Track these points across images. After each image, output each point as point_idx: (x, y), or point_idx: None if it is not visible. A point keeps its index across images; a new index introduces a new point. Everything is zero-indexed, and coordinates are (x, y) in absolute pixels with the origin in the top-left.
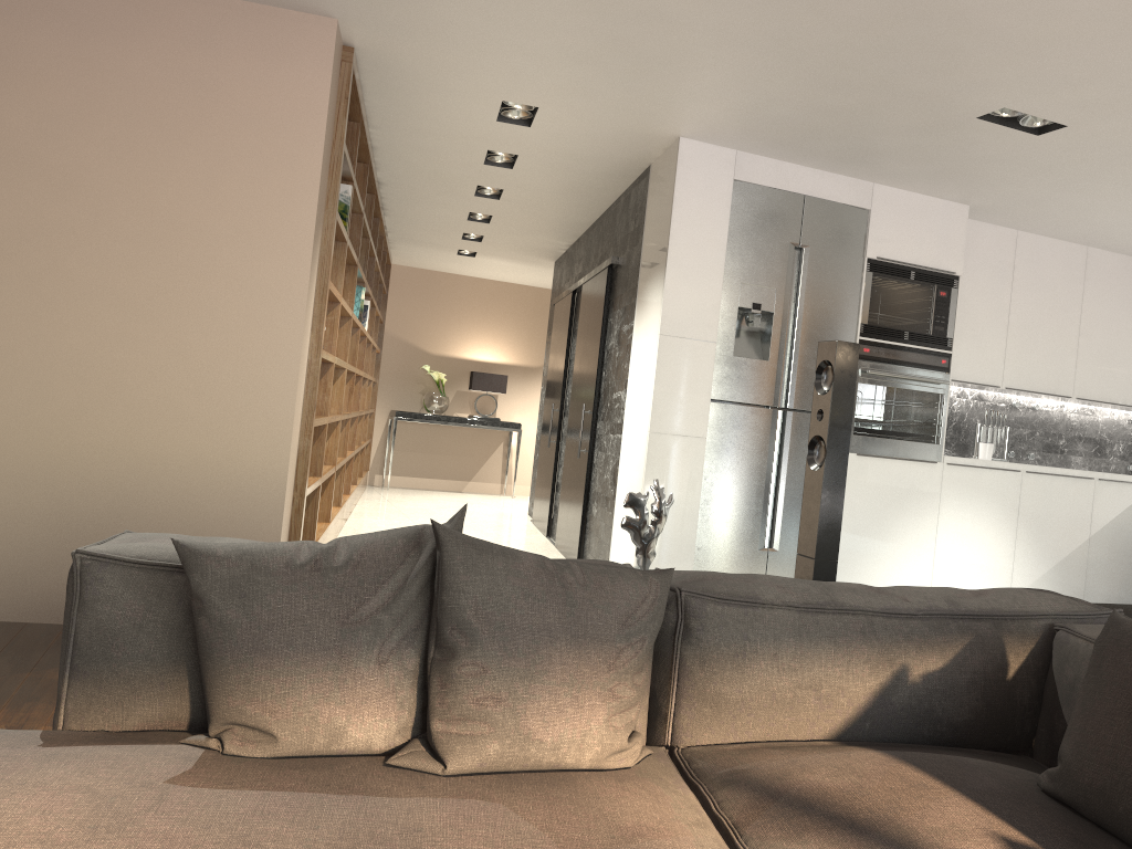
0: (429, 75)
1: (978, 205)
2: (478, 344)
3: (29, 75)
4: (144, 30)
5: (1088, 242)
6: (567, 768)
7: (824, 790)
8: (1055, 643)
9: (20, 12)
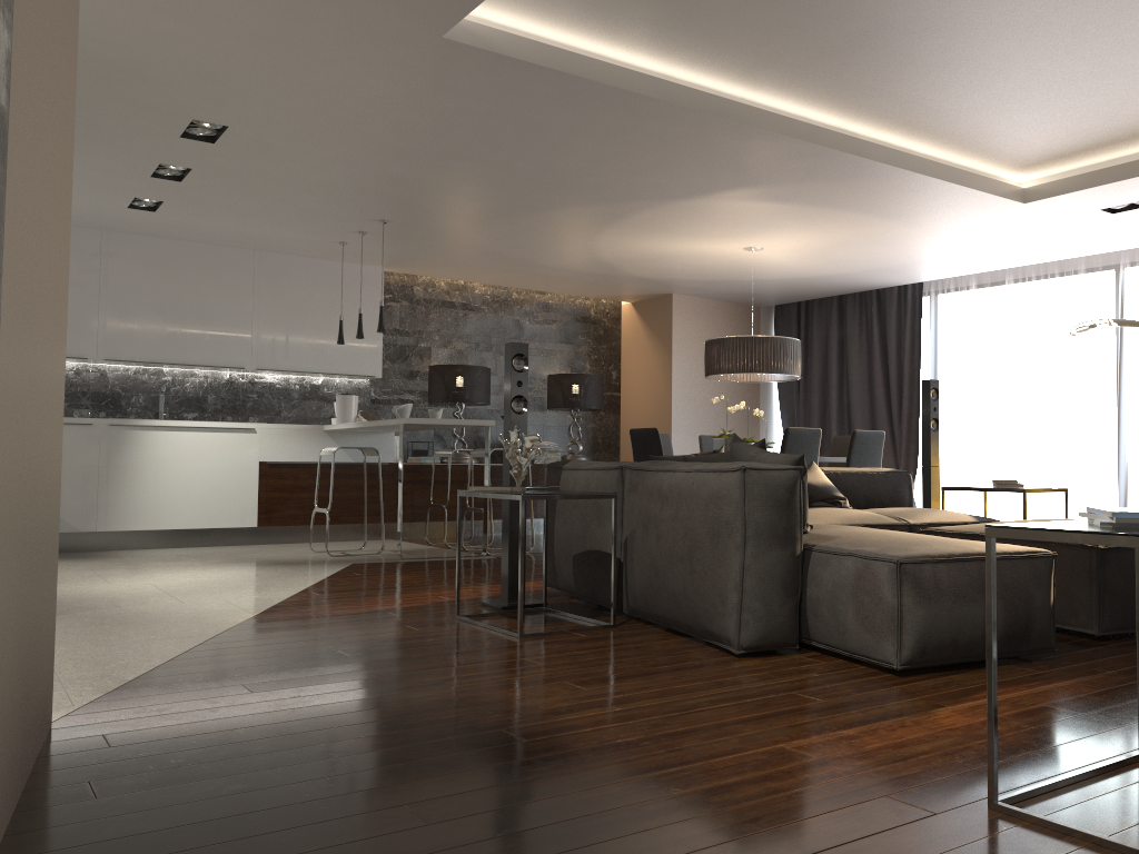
0: None
1: None
2: None
3: None
4: None
5: None
6: None
7: None
8: None
9: None
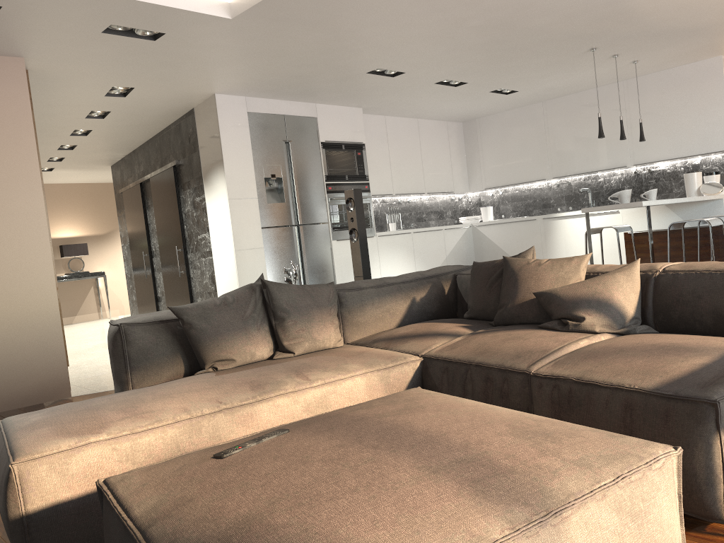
0: (70, 78)
1: (366, 107)
2: (59, 227)
3: None
4: None
5: (417, 117)
6: (326, 348)
7: (406, 333)
8: (457, 279)
9: None
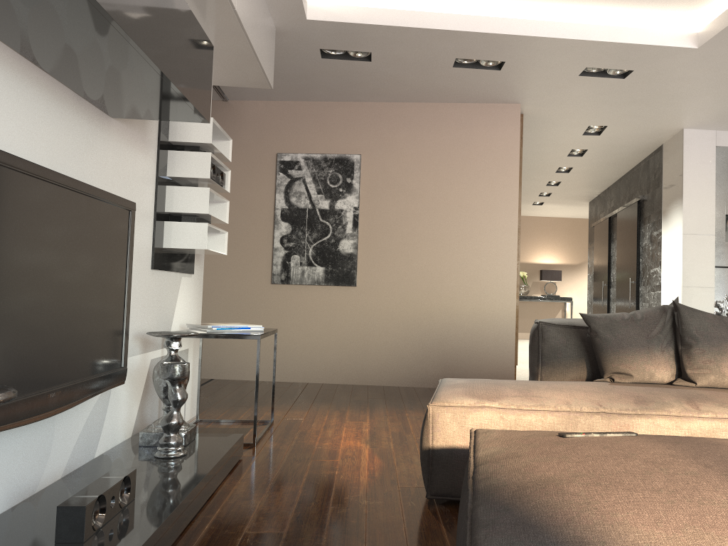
0: (555, 120)
1: None
2: (542, 254)
3: (398, 151)
4: (440, 123)
5: None
6: None
7: None
8: None
9: (392, 125)
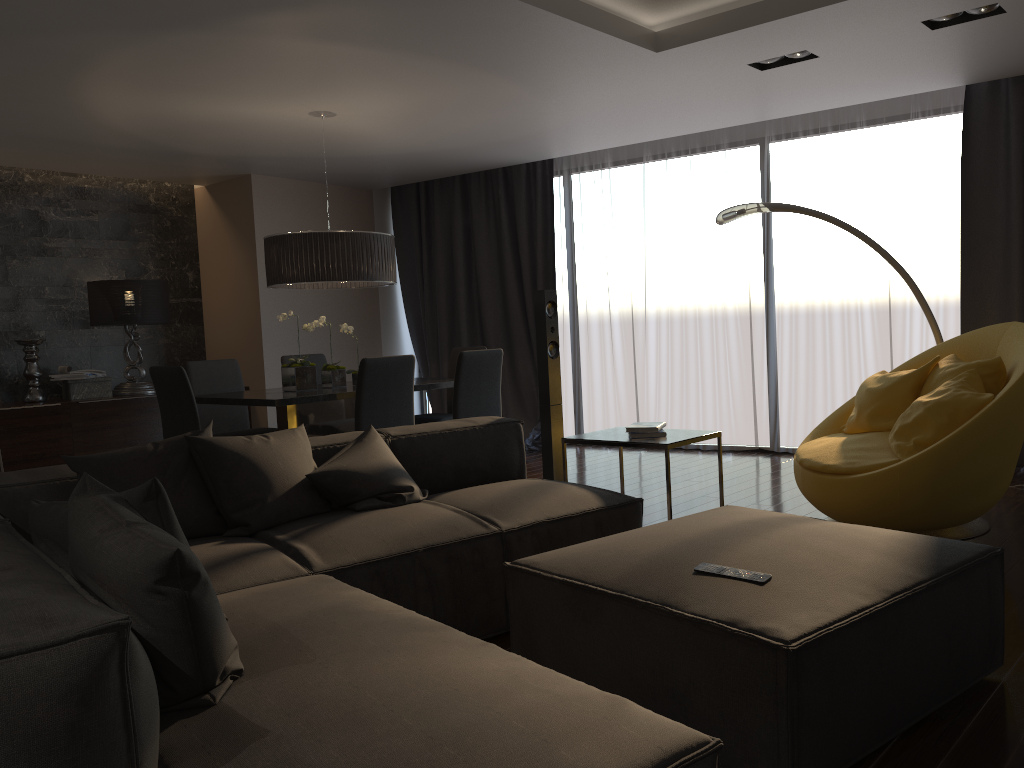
0: None
1: None
2: None
3: None
4: None
5: None
6: None
7: None
8: None
9: None
